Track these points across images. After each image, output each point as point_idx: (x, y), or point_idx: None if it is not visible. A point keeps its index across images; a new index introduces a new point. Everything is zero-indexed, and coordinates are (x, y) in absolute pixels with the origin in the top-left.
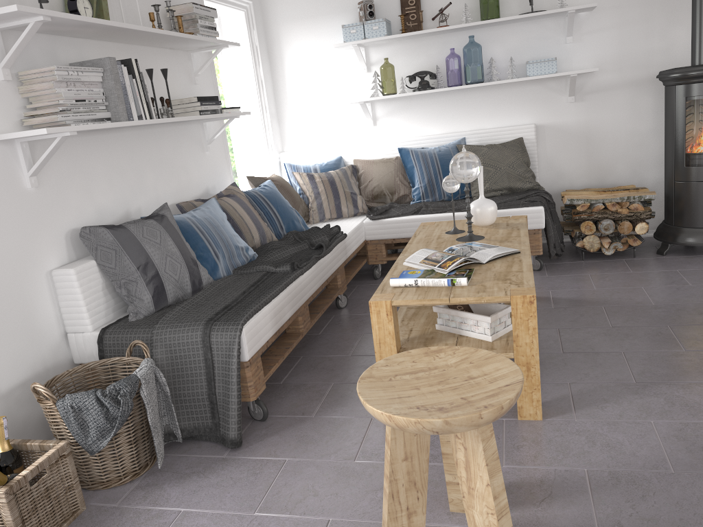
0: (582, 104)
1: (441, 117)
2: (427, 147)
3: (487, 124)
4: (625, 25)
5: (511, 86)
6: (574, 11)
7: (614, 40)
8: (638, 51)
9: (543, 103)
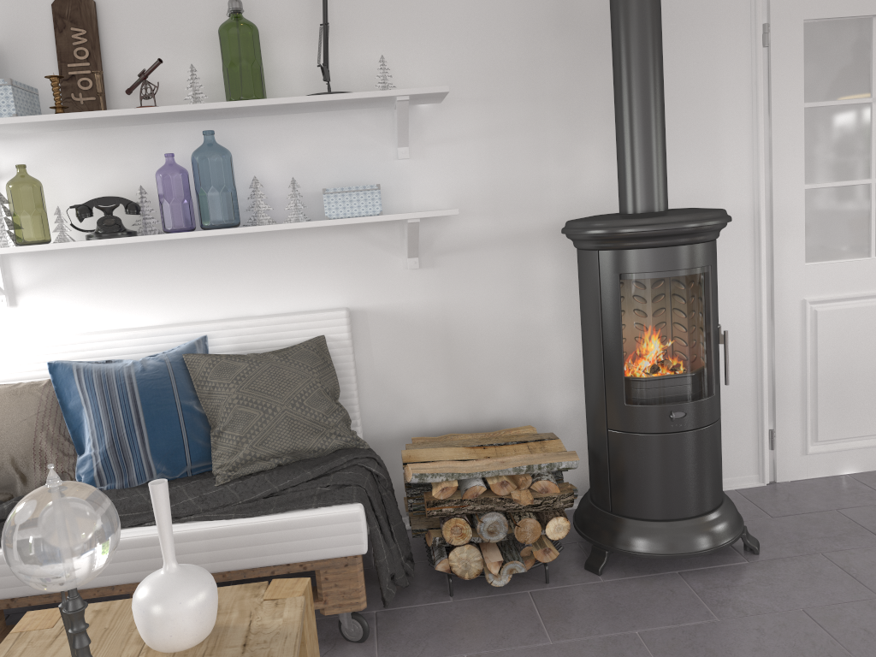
0: (434, 273)
1: (161, 291)
2: (127, 354)
3: (257, 306)
4: (500, 134)
5: (300, 235)
6: (407, 97)
7: (482, 158)
8: (525, 180)
9: (362, 268)
